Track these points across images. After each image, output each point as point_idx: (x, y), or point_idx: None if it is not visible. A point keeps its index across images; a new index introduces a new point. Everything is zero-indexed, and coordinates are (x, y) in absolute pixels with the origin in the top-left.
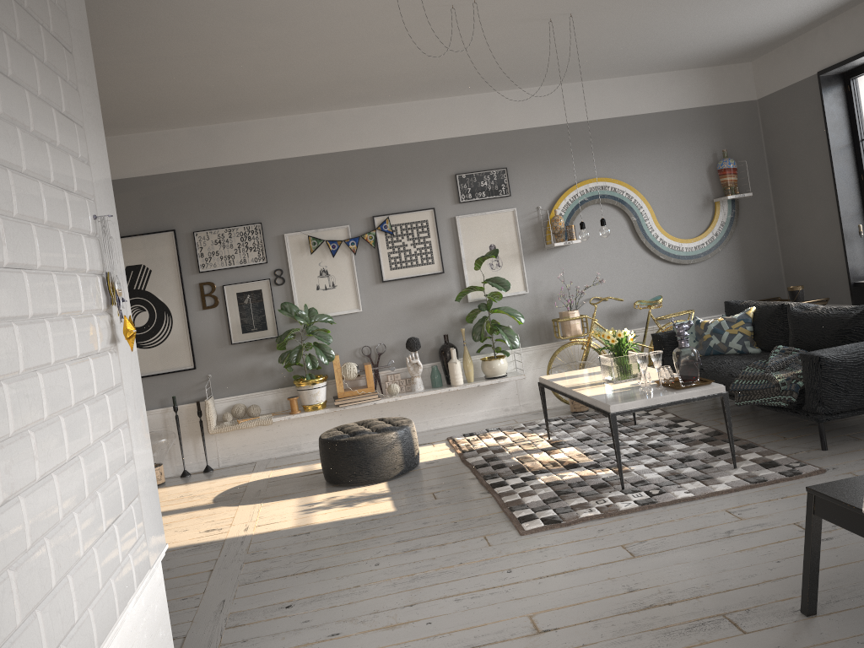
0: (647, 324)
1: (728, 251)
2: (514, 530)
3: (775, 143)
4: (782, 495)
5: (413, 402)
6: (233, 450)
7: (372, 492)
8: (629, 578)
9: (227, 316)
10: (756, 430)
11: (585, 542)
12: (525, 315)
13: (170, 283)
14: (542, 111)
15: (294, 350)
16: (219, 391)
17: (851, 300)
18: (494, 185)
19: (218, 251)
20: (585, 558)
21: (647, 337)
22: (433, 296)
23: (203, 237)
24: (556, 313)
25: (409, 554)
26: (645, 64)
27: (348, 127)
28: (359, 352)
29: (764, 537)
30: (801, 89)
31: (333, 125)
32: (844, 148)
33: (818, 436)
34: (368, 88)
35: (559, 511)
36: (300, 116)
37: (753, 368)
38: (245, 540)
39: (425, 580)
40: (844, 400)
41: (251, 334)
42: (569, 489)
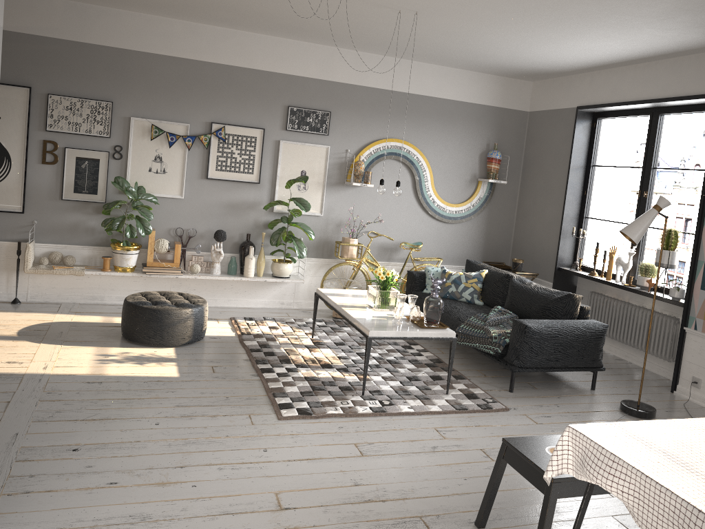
0: (406, 261)
1: (478, 220)
2: (273, 414)
3: (533, 149)
4: (476, 424)
5: (208, 282)
6: (42, 290)
7: (161, 355)
8: (356, 473)
9: (63, 175)
10: (466, 364)
11: (328, 436)
12: (315, 233)
13: (15, 133)
14: (370, 74)
15: (117, 219)
16: (41, 237)
17: (553, 280)
18: (317, 123)
19: (68, 116)
20: (325, 450)
21: (403, 271)
22: (246, 200)
23: (56, 101)
24: (340, 237)
25: (185, 420)
26: (458, 61)
27: (208, 41)
28: (173, 231)
29: (459, 456)
30: (562, 115)
31: (196, 35)
32: (579, 168)
33: (508, 379)
34: (235, 15)
35: (312, 405)
36: (169, 20)
37: (476, 318)
38: (43, 378)
39: (196, 445)
40: (533, 359)
41: (81, 195)
42: (322, 387)
